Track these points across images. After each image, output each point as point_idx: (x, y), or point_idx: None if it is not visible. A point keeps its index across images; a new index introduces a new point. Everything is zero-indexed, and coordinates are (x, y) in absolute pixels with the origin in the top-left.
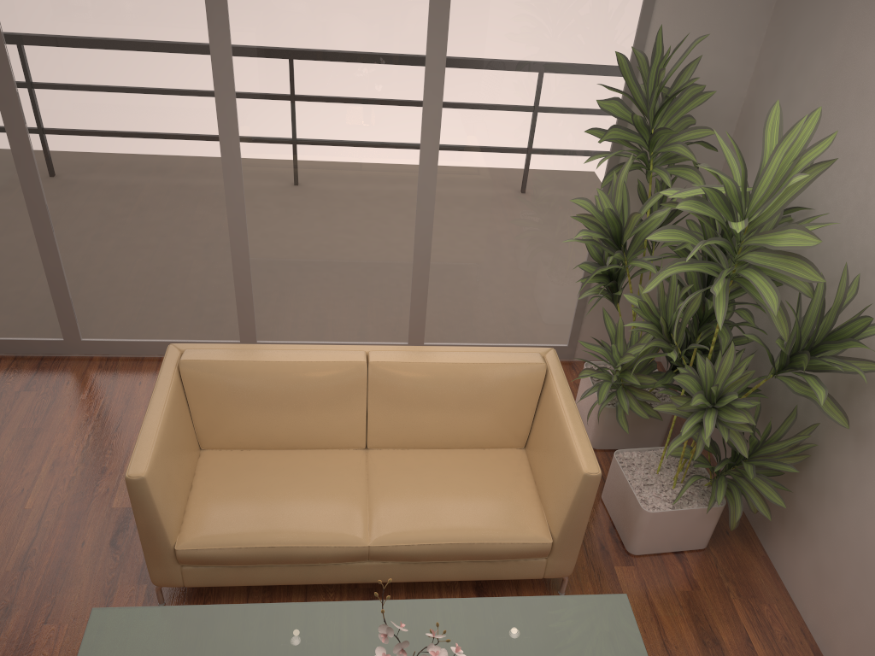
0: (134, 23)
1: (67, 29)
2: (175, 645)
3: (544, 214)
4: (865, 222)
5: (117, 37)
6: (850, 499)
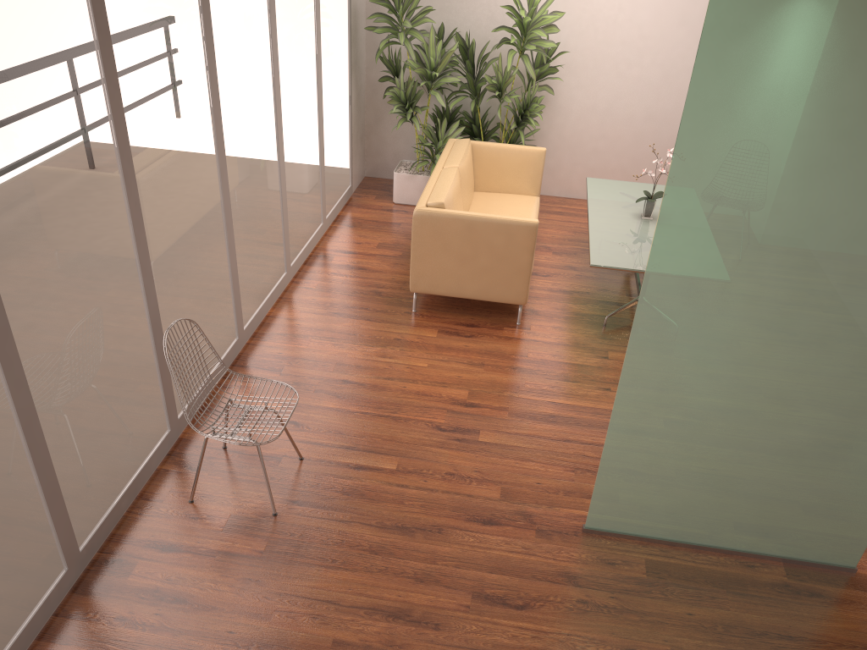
0: (251, 28)
1: (234, 45)
2: (611, 249)
3: (341, 99)
4: (496, 23)
5: (247, 42)
6: (549, 130)
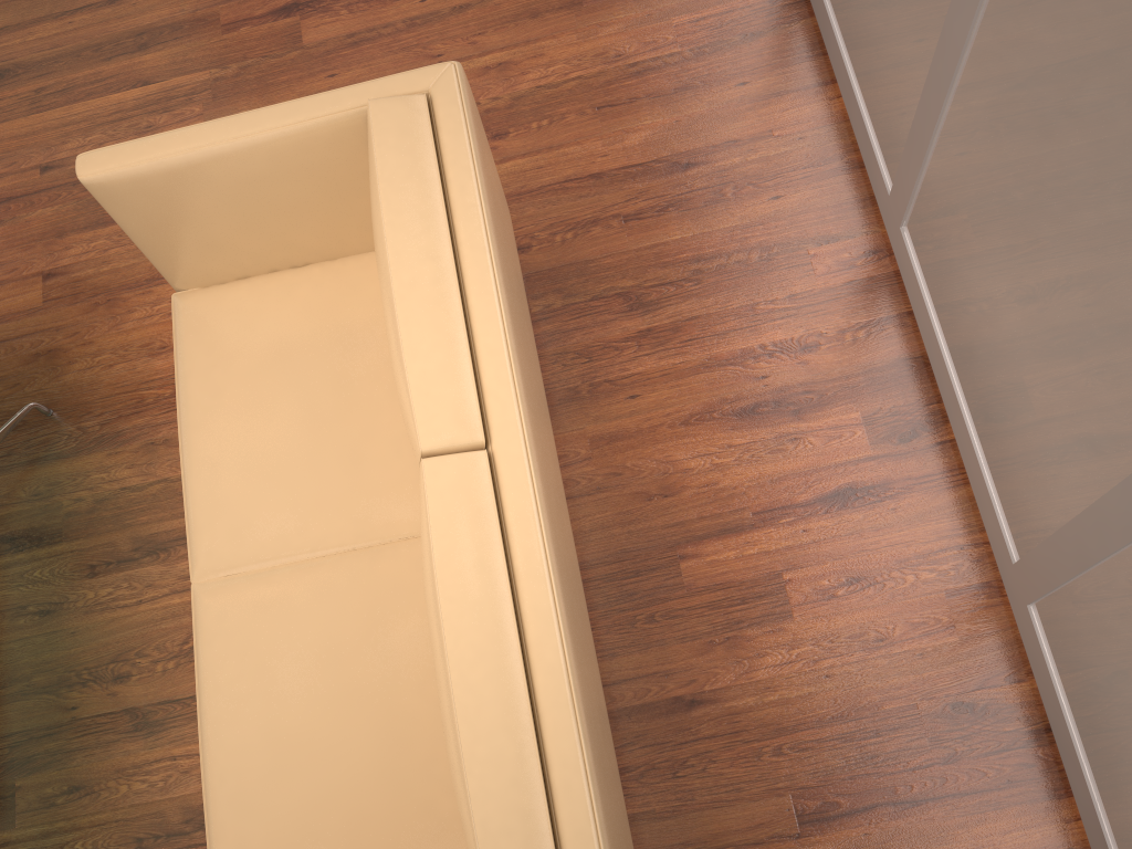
0: None
1: None
2: None
3: None
4: None
5: None
6: None
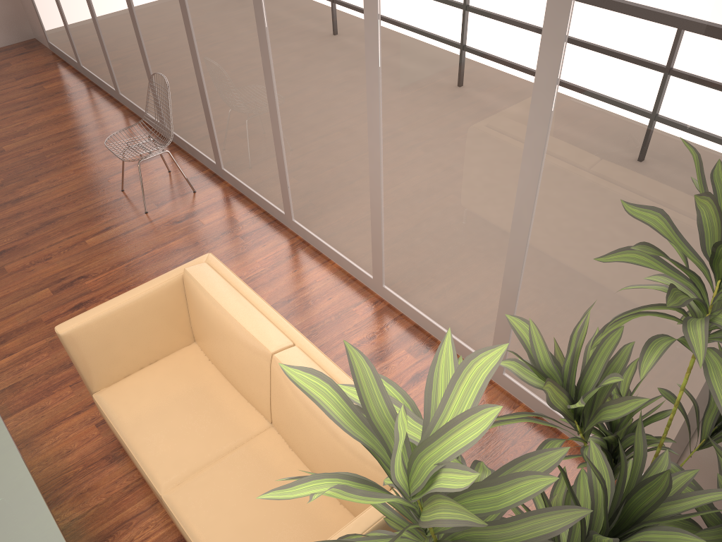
0: None
1: None
2: None
3: (648, 316)
4: None
5: None
6: None
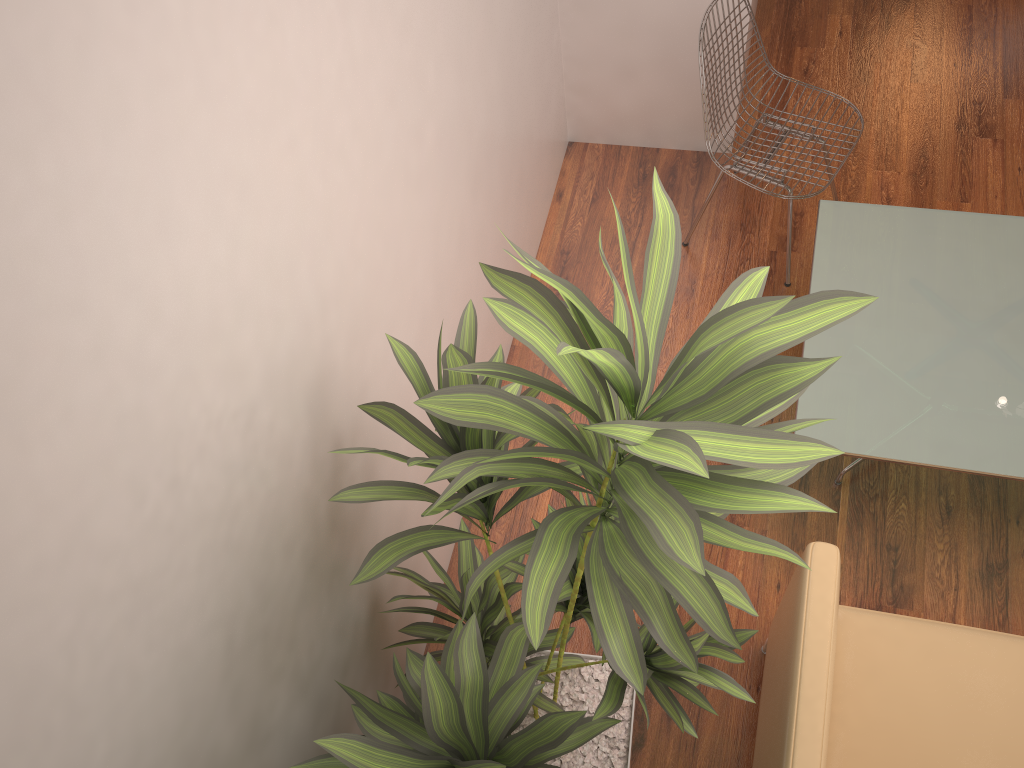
0: None
1: None
2: None
3: None
4: (163, 576)
5: None
6: None
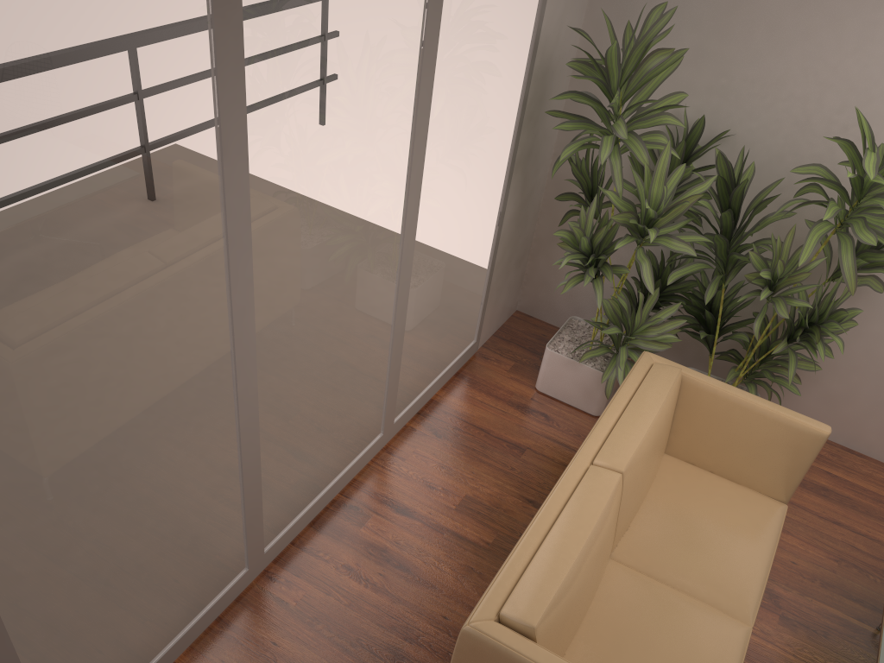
0: (124, 207)
1: (15, 275)
2: None
3: (475, 225)
4: (810, 135)
5: (99, 245)
6: (852, 338)
